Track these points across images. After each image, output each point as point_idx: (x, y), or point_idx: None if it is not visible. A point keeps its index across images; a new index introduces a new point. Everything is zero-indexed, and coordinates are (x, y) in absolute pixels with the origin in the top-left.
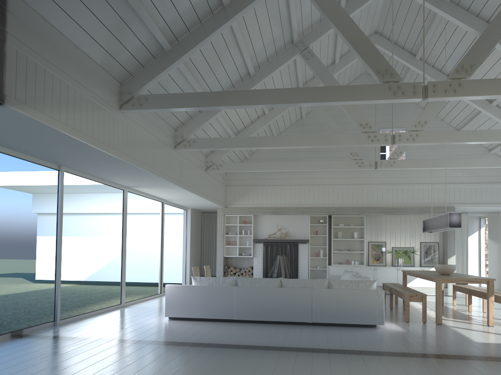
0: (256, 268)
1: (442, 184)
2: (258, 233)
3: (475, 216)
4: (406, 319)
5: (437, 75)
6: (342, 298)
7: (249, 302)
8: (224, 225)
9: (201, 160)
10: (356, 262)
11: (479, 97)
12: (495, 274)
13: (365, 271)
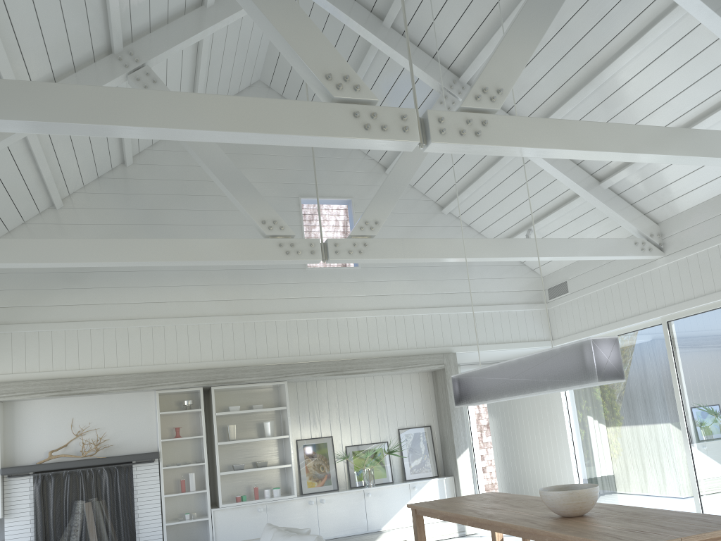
0: None
1: (427, 308)
2: (16, 449)
3: None
4: None
5: (430, 65)
6: None
7: None
8: None
9: None
10: (276, 491)
11: None
12: (513, 473)
13: (299, 509)
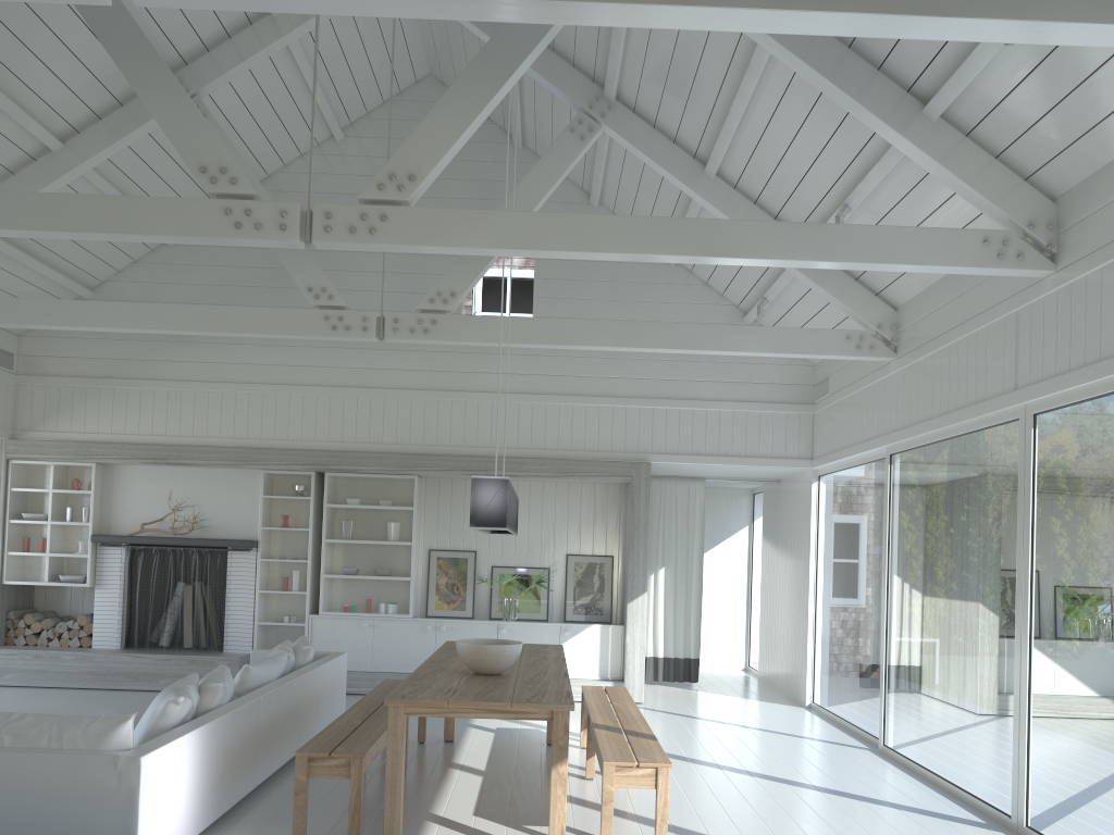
0: (103, 619)
1: (621, 398)
2: (113, 516)
3: (741, 487)
4: None
5: (564, 76)
6: None
7: None
8: (9, 490)
9: None
10: (390, 607)
11: (334, 0)
12: (769, 639)
13: (413, 632)
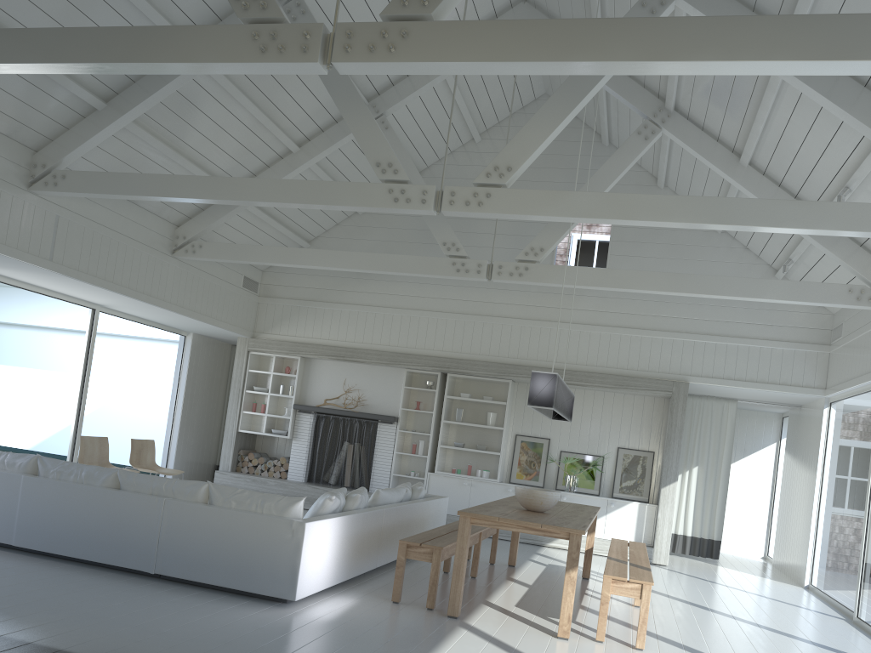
0: (295, 461)
1: (669, 332)
2: (307, 393)
3: (771, 411)
4: (393, 595)
5: (636, 94)
6: (221, 528)
7: (45, 513)
8: (247, 371)
9: (154, 230)
10: (484, 472)
11: (449, 67)
12: (783, 533)
13: (498, 492)
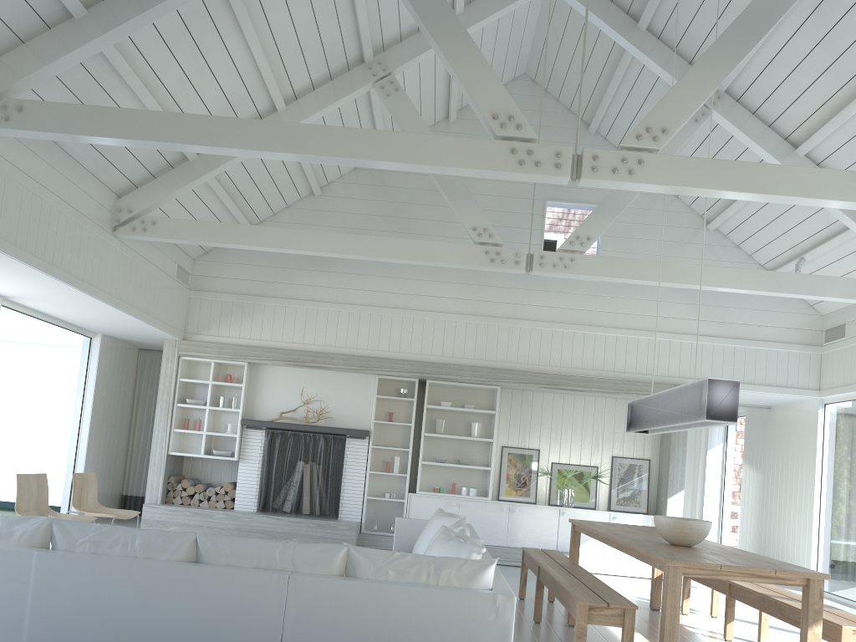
0: (244, 487)
1: (667, 333)
2: (256, 405)
3: None
4: None
5: (683, 72)
6: (383, 612)
7: (79, 609)
8: (178, 380)
9: (95, 199)
10: (472, 490)
11: None
12: (754, 535)
13: (490, 512)
